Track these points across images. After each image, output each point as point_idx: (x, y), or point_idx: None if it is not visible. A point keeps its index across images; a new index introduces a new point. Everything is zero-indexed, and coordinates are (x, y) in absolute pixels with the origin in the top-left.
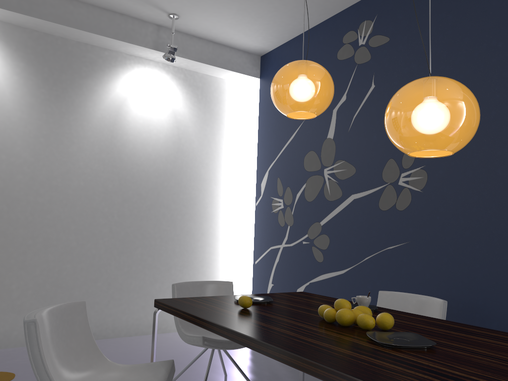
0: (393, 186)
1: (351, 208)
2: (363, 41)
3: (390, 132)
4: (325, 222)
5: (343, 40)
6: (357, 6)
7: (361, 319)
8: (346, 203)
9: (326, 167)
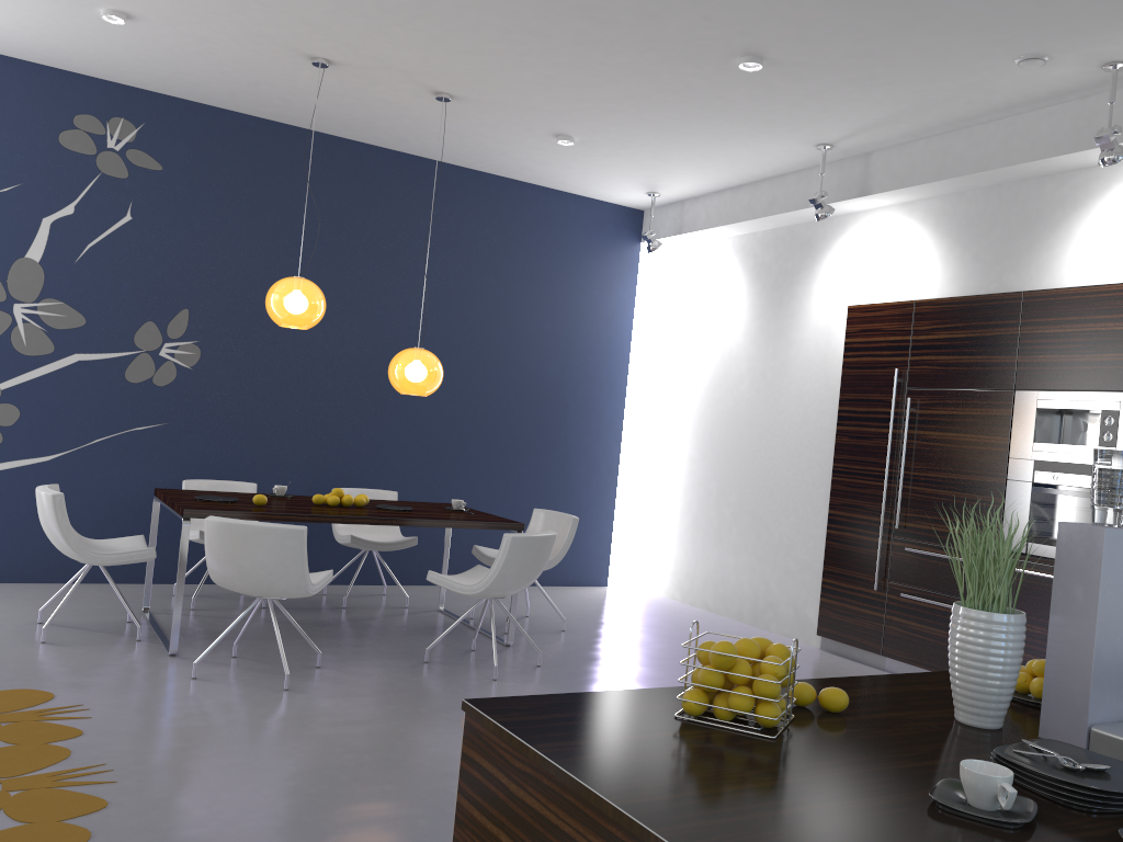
0: (151, 355)
1: (74, 372)
2: (116, 146)
3: (410, 381)
4: (11, 385)
5: (74, 120)
6: (109, 87)
7: (362, 500)
8: (63, 363)
9: (20, 303)
